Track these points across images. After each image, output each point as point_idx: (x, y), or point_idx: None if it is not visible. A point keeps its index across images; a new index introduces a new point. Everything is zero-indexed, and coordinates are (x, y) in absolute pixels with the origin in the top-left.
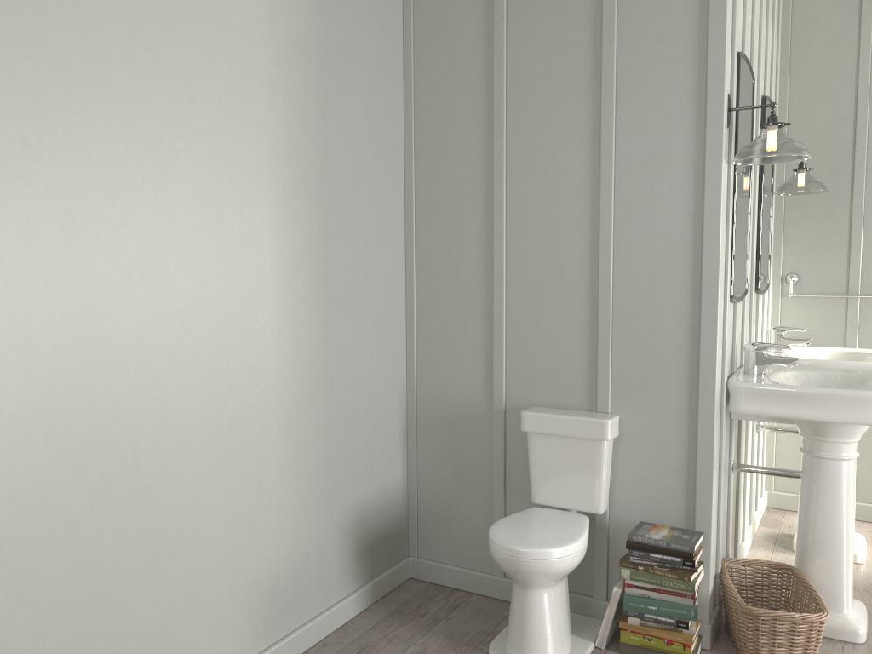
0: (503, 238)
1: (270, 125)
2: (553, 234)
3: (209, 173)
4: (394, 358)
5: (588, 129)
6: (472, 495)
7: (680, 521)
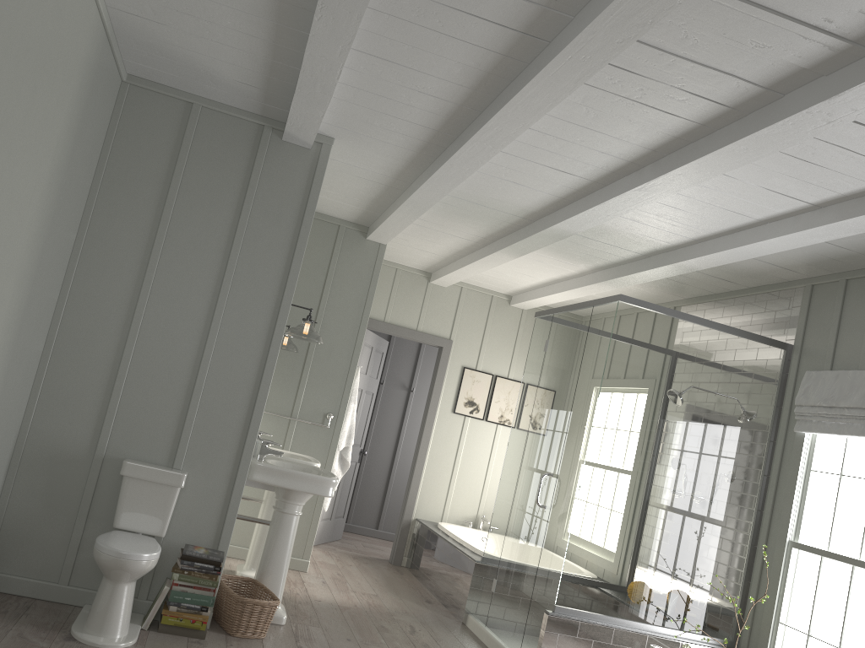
0: (136, 338)
1: (33, 223)
2: (173, 345)
3: (3, 251)
4: (22, 405)
5: (212, 287)
6: (57, 520)
7: (210, 544)
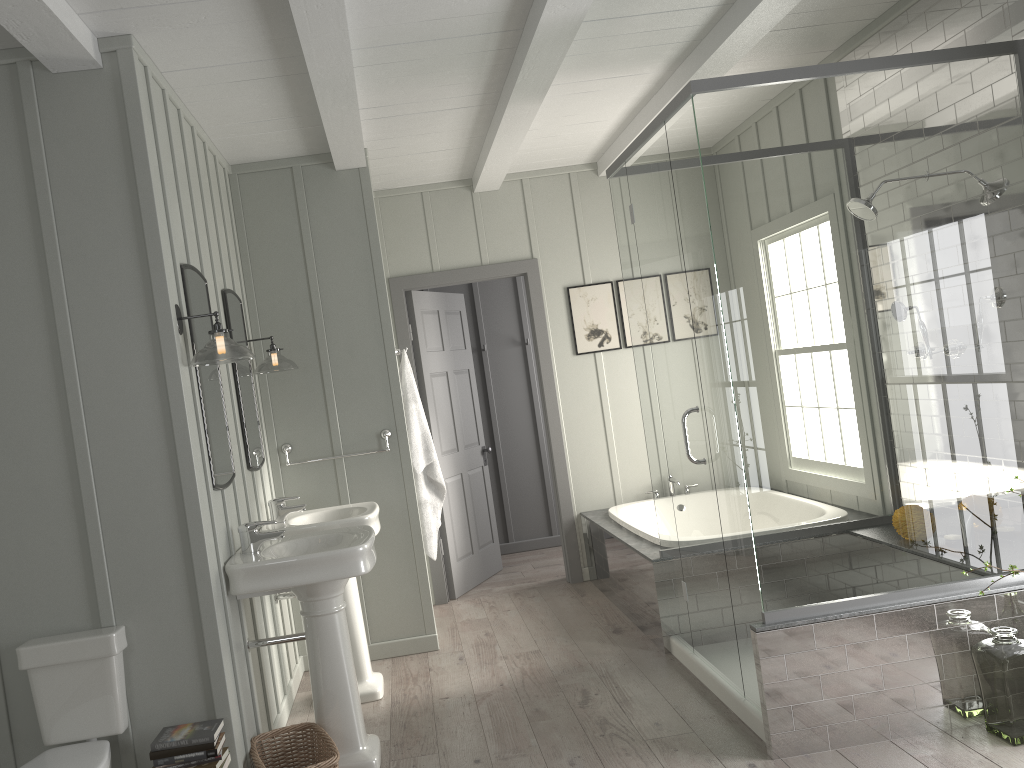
0: None
1: None
2: (25, 451)
3: None
4: None
5: (46, 343)
6: None
7: (202, 714)
